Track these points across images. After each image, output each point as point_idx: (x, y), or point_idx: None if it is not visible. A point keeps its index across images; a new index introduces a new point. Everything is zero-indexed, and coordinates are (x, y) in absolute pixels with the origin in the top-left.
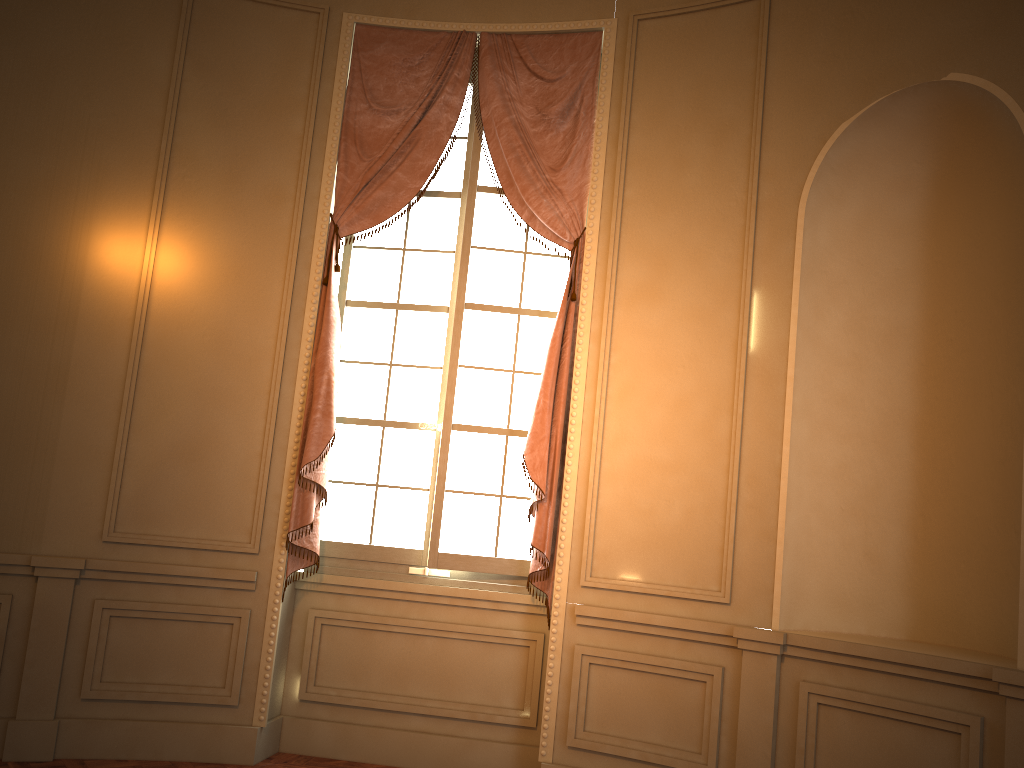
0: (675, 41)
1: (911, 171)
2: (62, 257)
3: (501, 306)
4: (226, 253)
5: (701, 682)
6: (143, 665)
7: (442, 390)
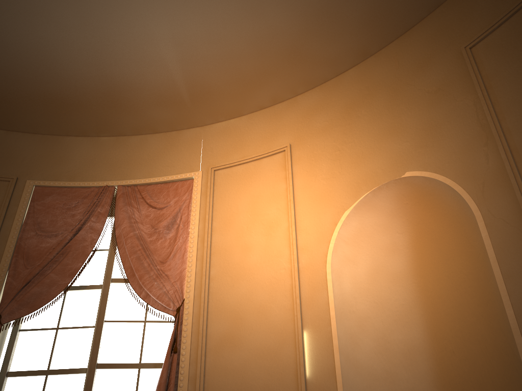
0: (237, 179)
1: (396, 239)
2: None
3: (125, 363)
4: None
5: None
6: None
7: None
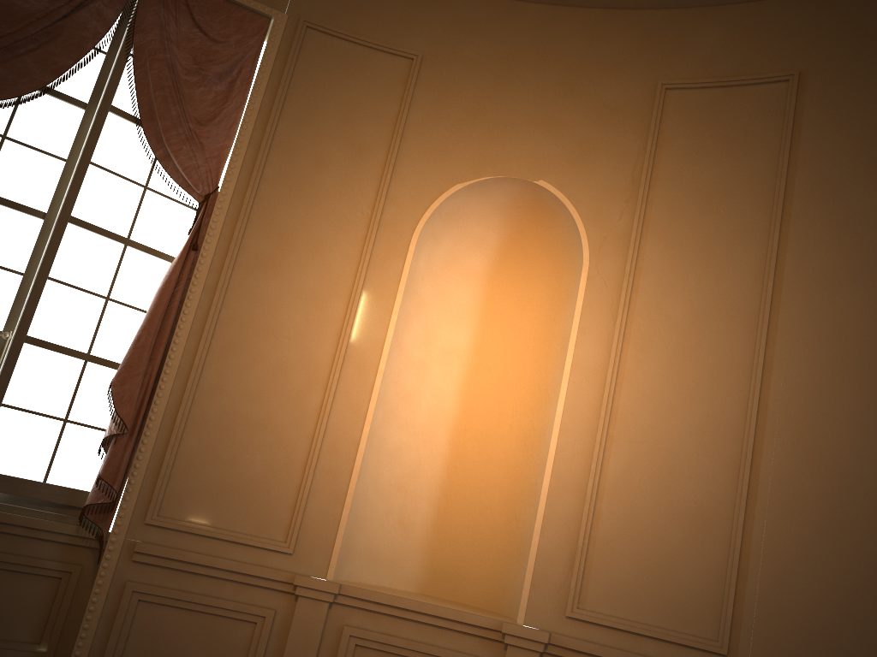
0: (335, 59)
1: (488, 236)
2: None
3: (109, 231)
4: None
5: (251, 623)
6: None
7: (18, 297)
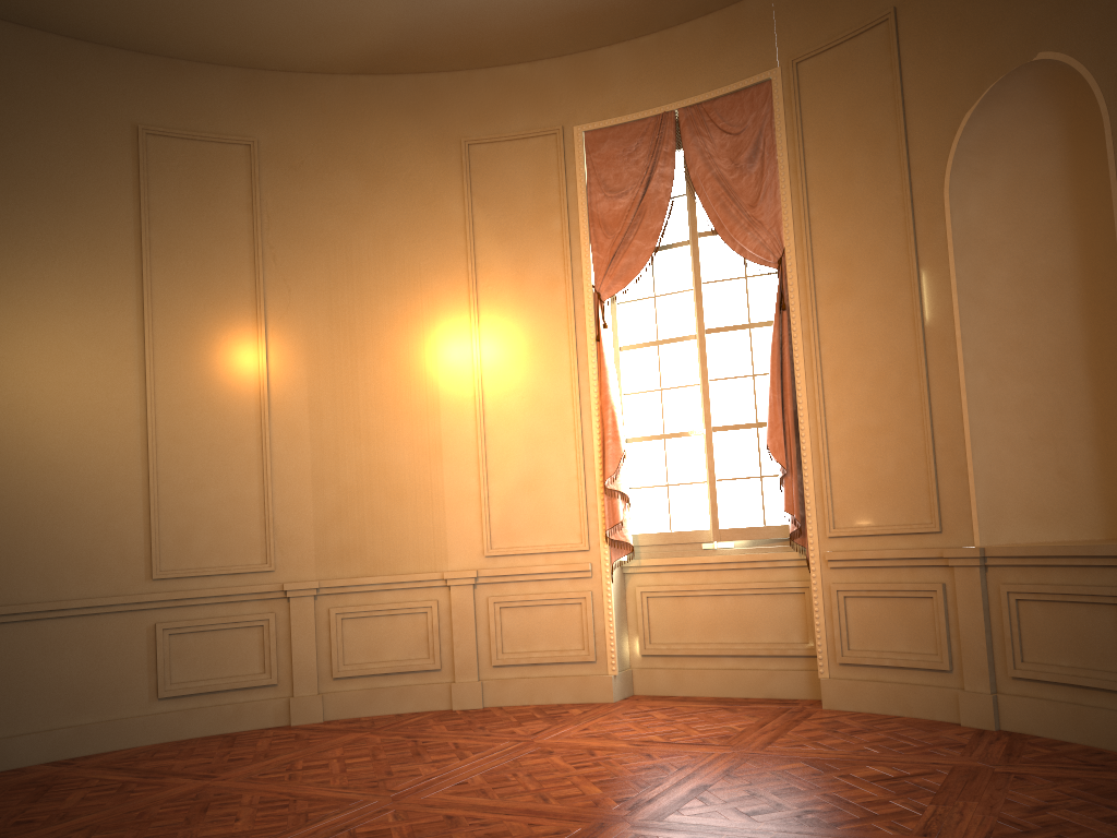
0: (828, 73)
1: (1045, 132)
2: (422, 365)
3: (734, 325)
4: (526, 334)
5: (930, 598)
6: (527, 639)
7: (702, 401)
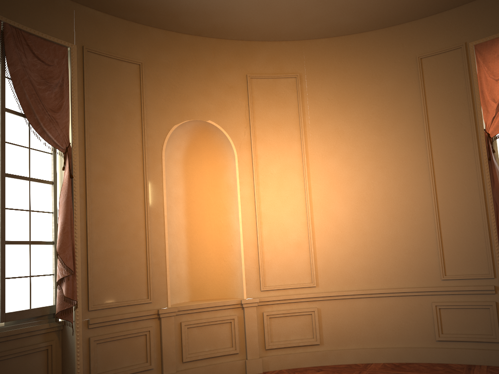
0: (104, 67)
1: (182, 143)
2: None
3: (22, 176)
4: None
5: (143, 335)
6: None
7: None
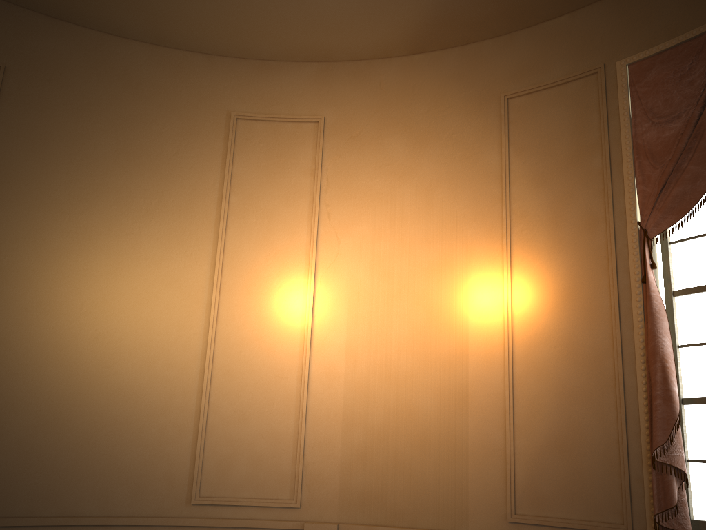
0: None
1: None
2: (453, 310)
3: None
4: (560, 278)
5: None
6: None
7: None
